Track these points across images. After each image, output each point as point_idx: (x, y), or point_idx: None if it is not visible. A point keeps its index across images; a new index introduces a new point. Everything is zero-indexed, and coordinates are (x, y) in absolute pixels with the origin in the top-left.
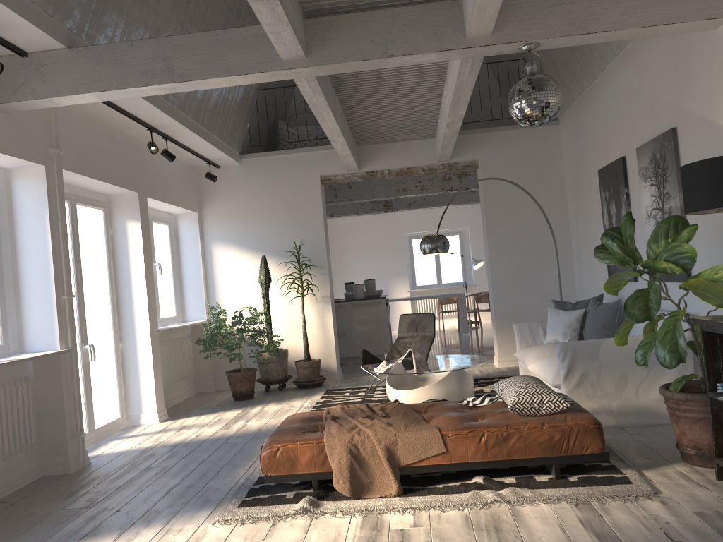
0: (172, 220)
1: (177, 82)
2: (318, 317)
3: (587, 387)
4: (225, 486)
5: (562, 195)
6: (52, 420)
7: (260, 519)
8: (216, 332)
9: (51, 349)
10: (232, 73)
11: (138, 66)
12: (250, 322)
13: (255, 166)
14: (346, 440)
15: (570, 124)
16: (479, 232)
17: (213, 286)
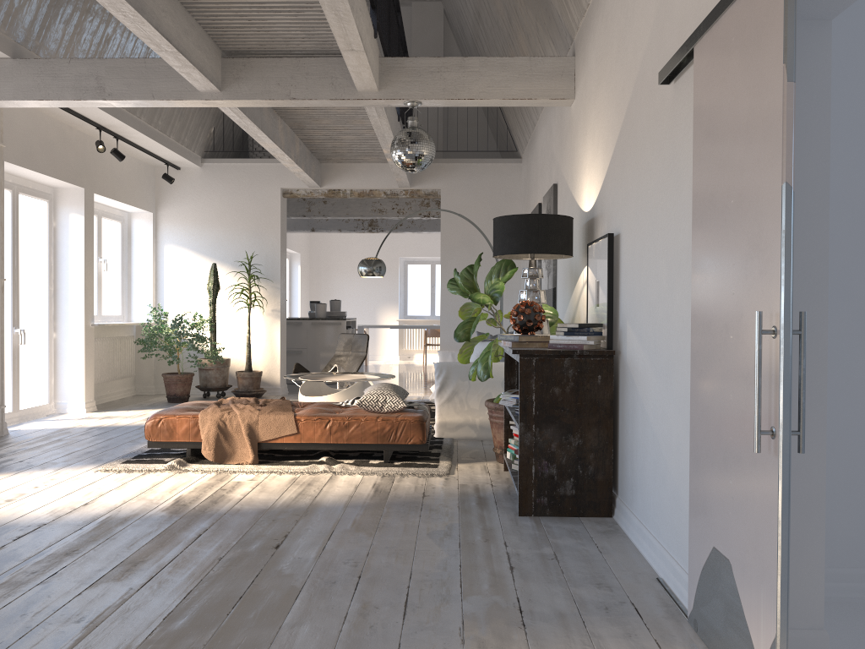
0: (126, 218)
1: (107, 99)
2: (266, 330)
3: (456, 403)
4: (120, 453)
5: None
6: None
7: (135, 471)
8: (155, 333)
9: None
10: (156, 98)
11: (73, 82)
12: (189, 327)
13: (217, 171)
14: (216, 416)
15: (525, 164)
16: None
17: (163, 289)
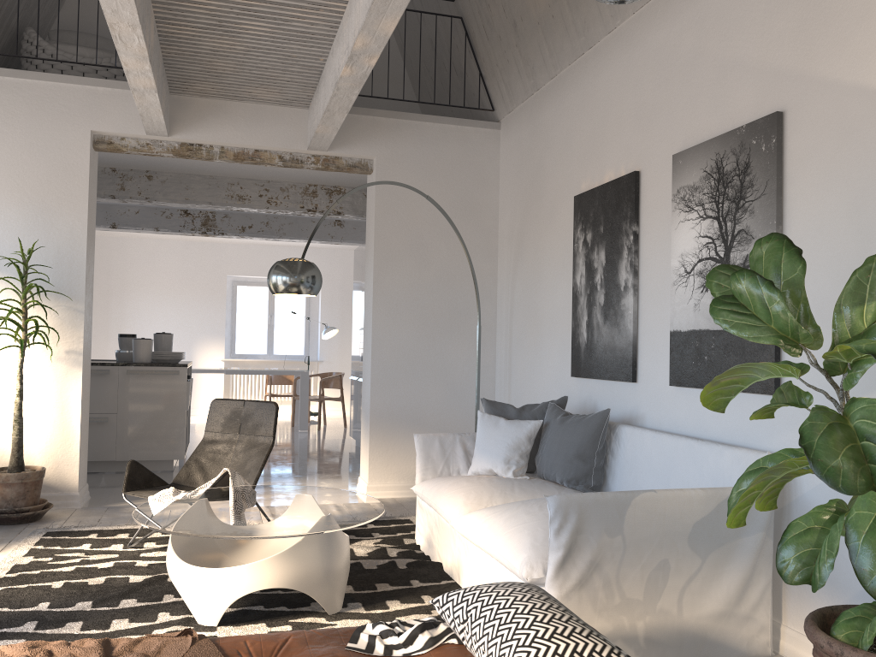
0: None
1: None
2: (54, 388)
3: (597, 589)
4: None
5: (492, 236)
6: None
7: None
8: None
9: None
10: None
11: None
12: None
13: None
14: None
15: (522, 127)
16: (334, 288)
17: None
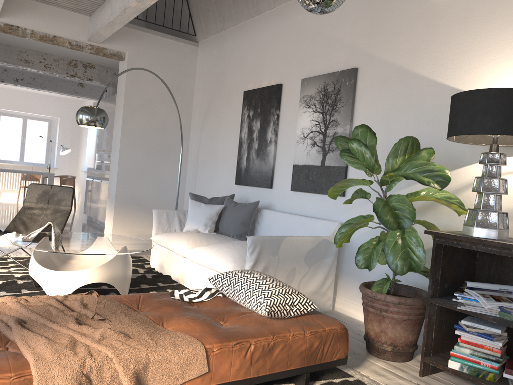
0: None
1: None
2: None
3: None
4: None
5: (189, 106)
6: None
7: None
8: None
9: None
10: None
11: None
12: None
13: None
14: (74, 368)
15: (213, 48)
16: (68, 124)
17: None
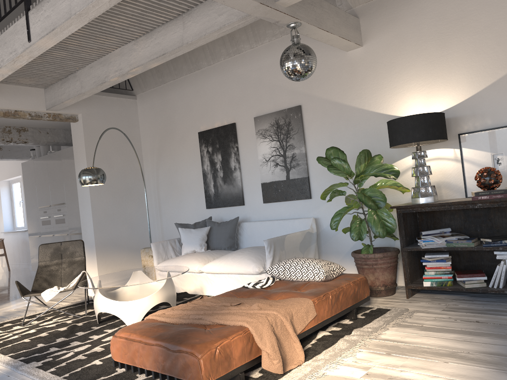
0: None
1: None
2: None
3: None
4: None
5: (139, 151)
6: None
7: None
8: None
9: None
10: None
11: None
12: None
13: None
14: (266, 322)
15: (154, 100)
16: None
17: None
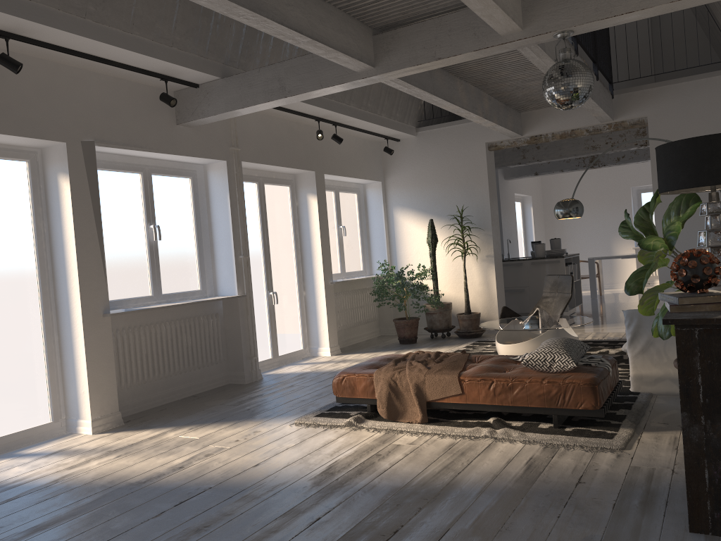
0: (361, 189)
1: (287, 96)
2: (483, 274)
3: (652, 354)
4: (324, 403)
5: None
6: (234, 345)
7: (321, 426)
8: (383, 285)
9: (232, 294)
10: (323, 86)
11: (263, 87)
12: (410, 278)
13: (429, 137)
14: (388, 376)
15: None
16: None
17: (394, 245)
